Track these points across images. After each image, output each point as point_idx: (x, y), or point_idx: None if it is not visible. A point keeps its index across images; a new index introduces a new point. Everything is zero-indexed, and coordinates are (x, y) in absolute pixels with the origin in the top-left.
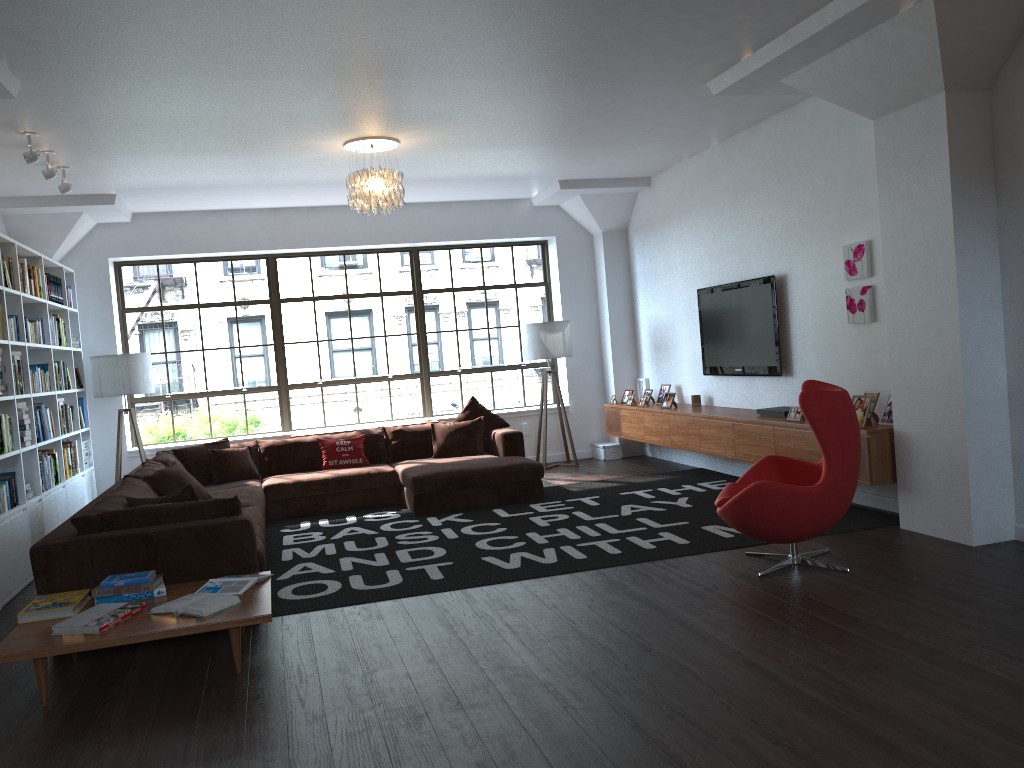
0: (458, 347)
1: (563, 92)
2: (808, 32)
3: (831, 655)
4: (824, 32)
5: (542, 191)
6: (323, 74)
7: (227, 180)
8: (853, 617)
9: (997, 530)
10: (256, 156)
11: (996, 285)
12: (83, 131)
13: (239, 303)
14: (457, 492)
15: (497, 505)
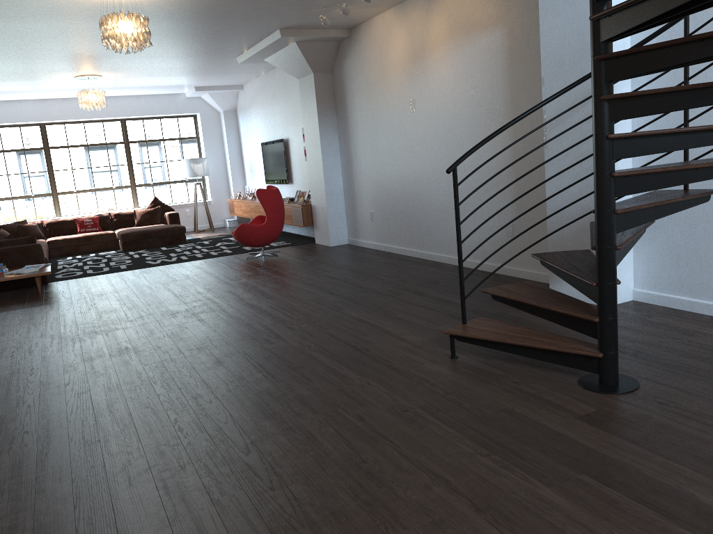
0: (151, 171)
1: (172, 61)
2: (259, 48)
3: (243, 273)
4: (265, 49)
5: (189, 90)
6: (58, 59)
7: (15, 89)
8: (262, 265)
9: (340, 240)
10: (30, 81)
11: (337, 148)
12: None
13: (26, 149)
14: (143, 240)
15: (164, 246)
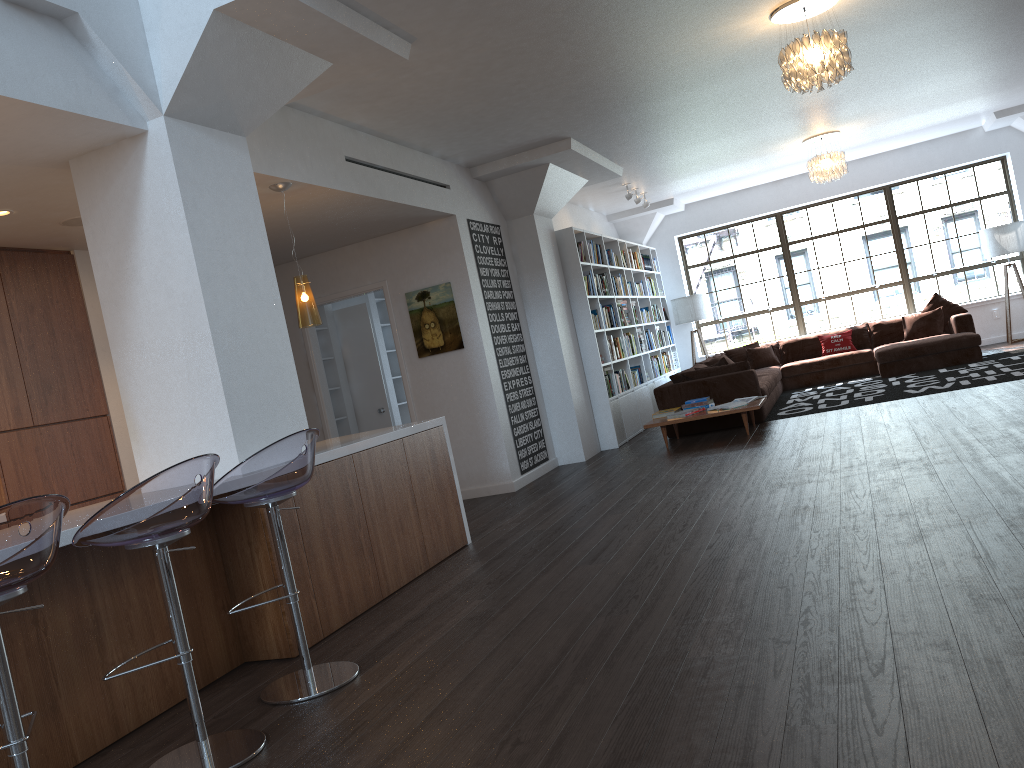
0: (932, 256)
1: (934, 83)
2: None
3: None
4: None
5: (986, 121)
6: (770, 123)
7: (737, 175)
8: None
9: None
10: (749, 161)
11: None
12: (652, 176)
13: (759, 250)
14: (911, 360)
15: (944, 367)
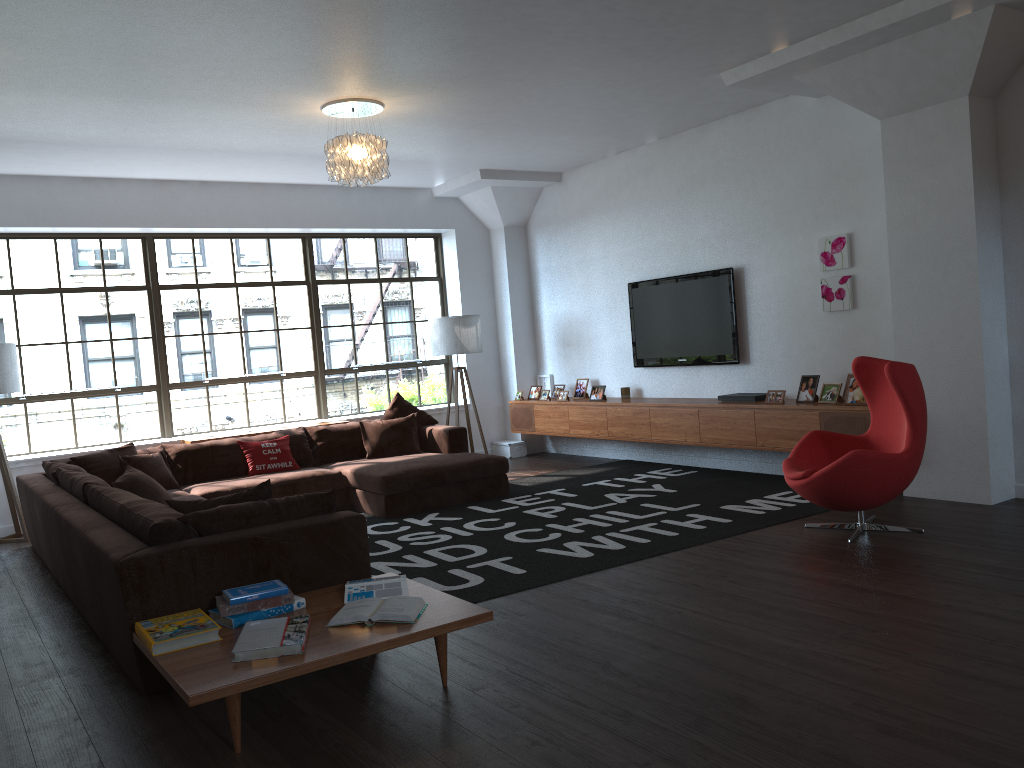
0: (354, 343)
1: (594, 67)
2: (866, 28)
3: None
4: (882, 30)
5: (452, 181)
6: (400, 14)
7: (146, 139)
8: (995, 567)
9: (1005, 490)
10: (214, 110)
11: (1000, 272)
12: (48, 54)
13: (111, 289)
14: (428, 490)
15: (466, 503)
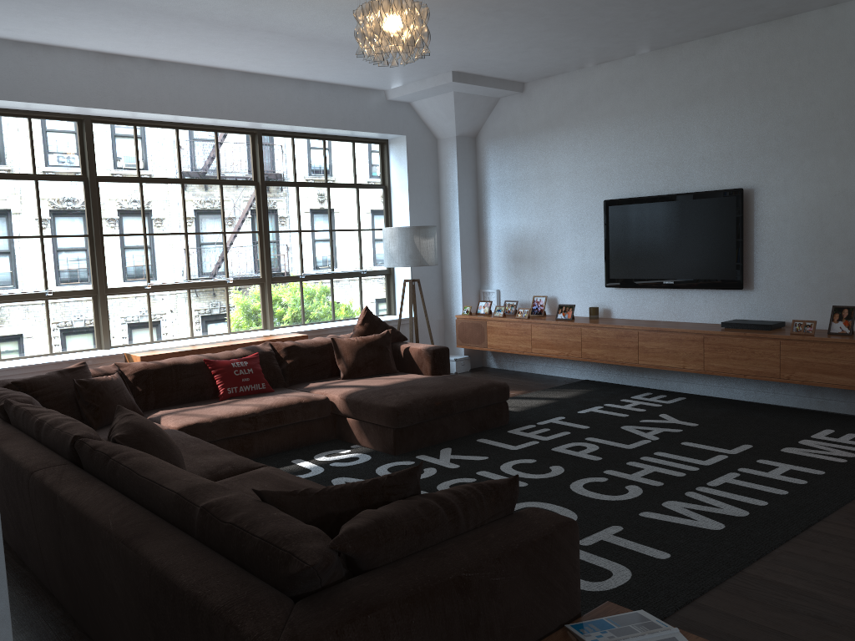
0: (301, 250)
1: None
2: None
3: None
4: None
5: (414, 83)
6: None
7: None
8: None
9: None
10: None
11: None
12: None
13: (42, 177)
14: (435, 422)
15: (470, 434)
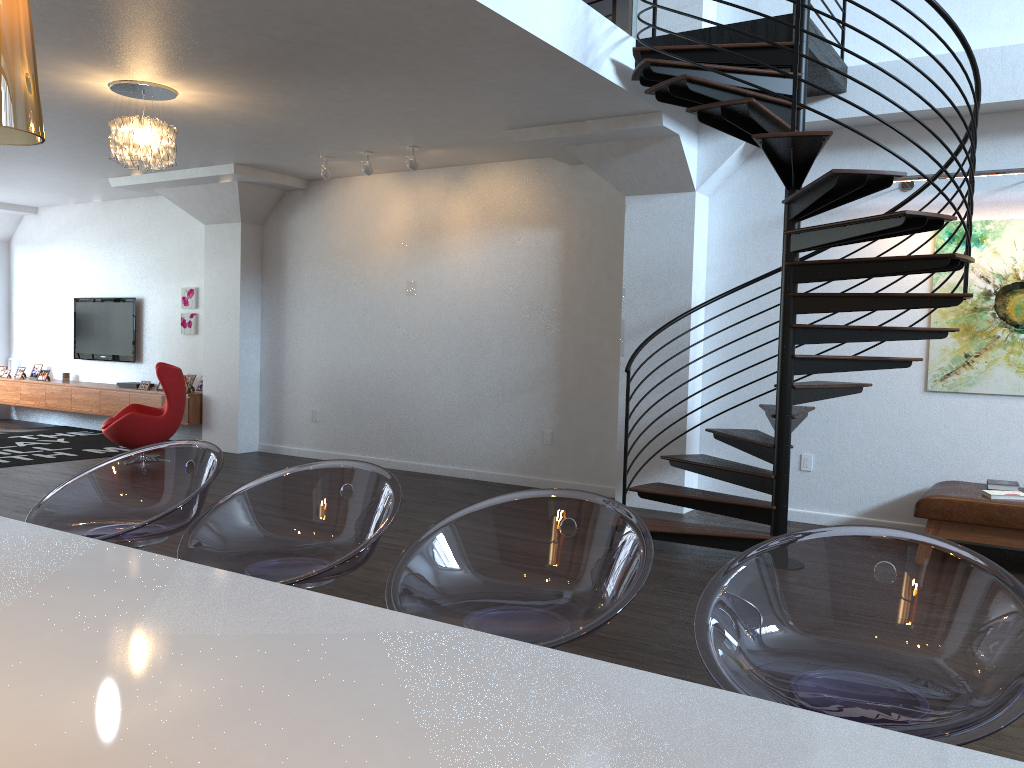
0: None
1: (11, 164)
2: (175, 177)
3: None
4: (184, 180)
5: None
6: None
7: None
8: None
9: (250, 446)
10: None
11: (258, 323)
12: None
13: None
14: None
15: None
